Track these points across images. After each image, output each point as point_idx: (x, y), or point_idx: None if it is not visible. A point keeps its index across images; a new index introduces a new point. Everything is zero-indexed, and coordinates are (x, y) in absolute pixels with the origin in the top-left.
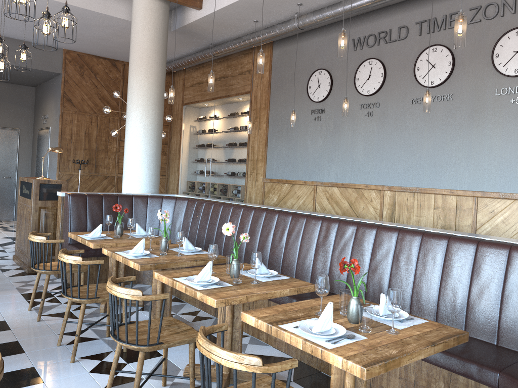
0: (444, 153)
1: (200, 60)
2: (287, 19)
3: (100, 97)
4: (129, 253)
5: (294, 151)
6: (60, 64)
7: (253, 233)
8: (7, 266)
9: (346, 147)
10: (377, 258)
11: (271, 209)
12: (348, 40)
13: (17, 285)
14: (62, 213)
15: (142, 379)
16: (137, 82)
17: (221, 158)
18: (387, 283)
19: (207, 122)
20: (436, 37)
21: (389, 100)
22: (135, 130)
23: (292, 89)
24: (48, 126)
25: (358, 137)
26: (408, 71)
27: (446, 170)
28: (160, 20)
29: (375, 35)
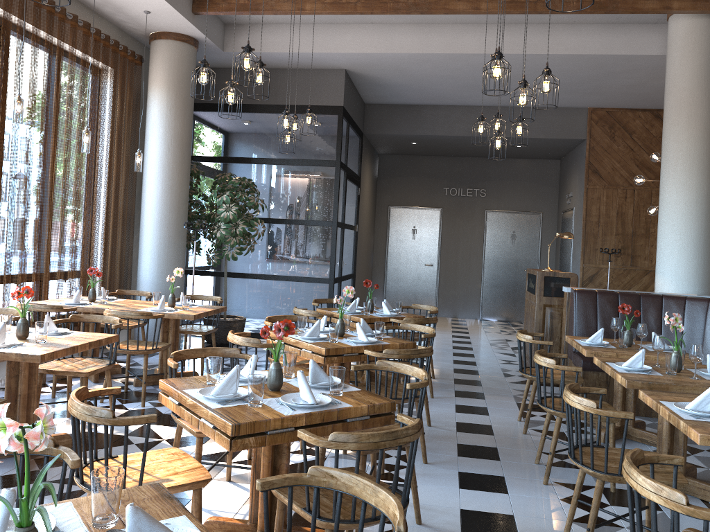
0: None
1: None
2: None
3: (637, 163)
4: (622, 365)
5: None
6: (584, 128)
7: None
8: (512, 371)
9: None
10: None
11: None
12: None
13: (515, 393)
14: (567, 313)
15: (621, 527)
16: (673, 138)
17: None
18: None
19: None
20: None
21: None
22: (671, 204)
23: None
24: (572, 206)
25: None
26: None
27: None
28: (709, 45)
29: None
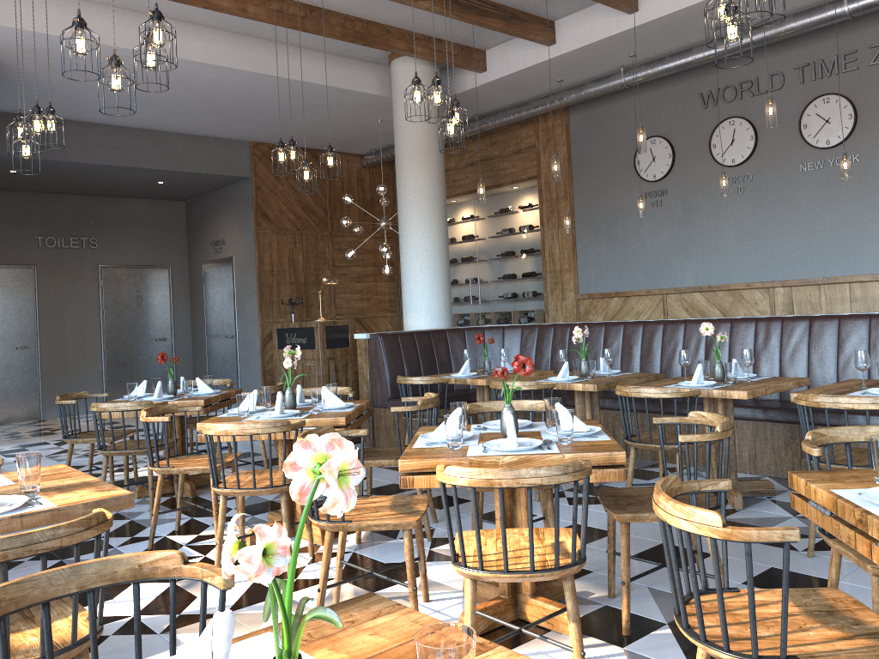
0: (856, 229)
1: (457, 138)
2: (604, 74)
3: (302, 206)
4: (557, 379)
5: (622, 252)
6: (248, 164)
7: (649, 352)
8: None
9: (708, 238)
10: (847, 351)
11: (670, 320)
12: (692, 95)
13: None
14: (369, 361)
15: None
16: (414, 179)
17: (495, 275)
18: (866, 376)
19: (464, 226)
20: (826, 84)
21: (766, 170)
22: (418, 244)
23: (608, 167)
24: (228, 255)
25: (724, 222)
26: (791, 130)
27: (862, 251)
28: None
29: (734, 86)
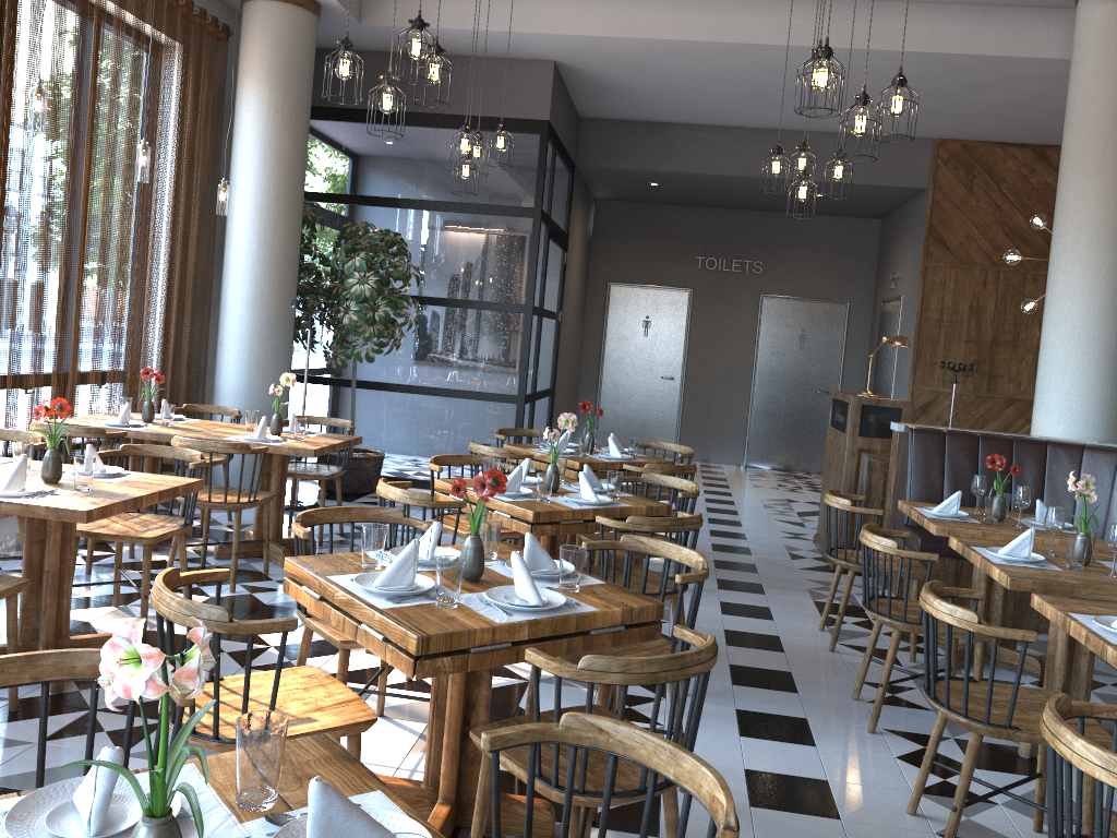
0: None
1: None
2: None
3: (1006, 230)
4: (998, 552)
5: None
6: (925, 171)
7: None
8: (802, 551)
9: None
10: None
11: None
12: None
13: (811, 586)
14: (897, 464)
15: (994, 804)
16: (1076, 194)
17: None
18: None
19: None
20: None
21: None
22: (1066, 299)
23: None
24: (899, 294)
25: None
26: None
27: None
28: None
29: None
